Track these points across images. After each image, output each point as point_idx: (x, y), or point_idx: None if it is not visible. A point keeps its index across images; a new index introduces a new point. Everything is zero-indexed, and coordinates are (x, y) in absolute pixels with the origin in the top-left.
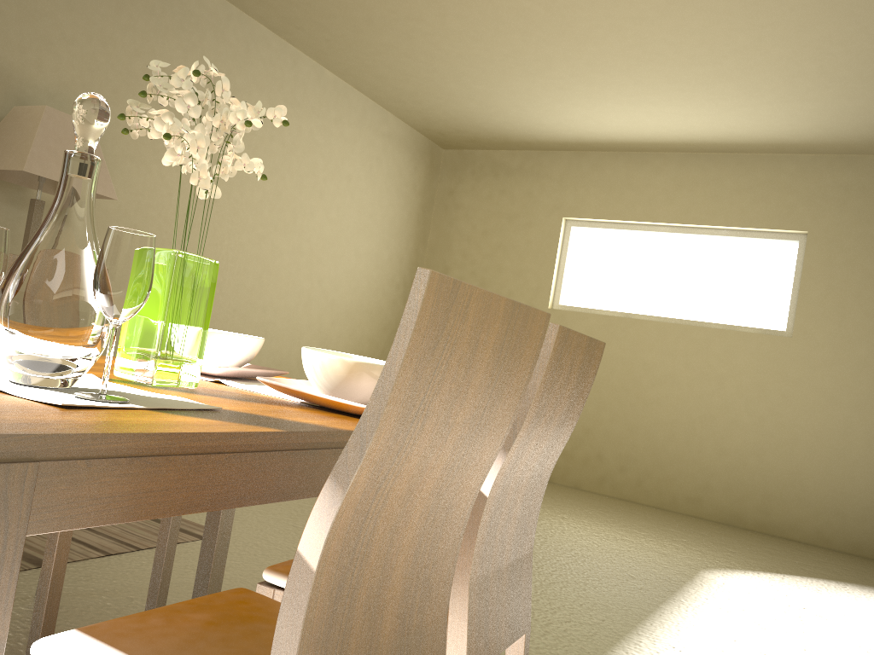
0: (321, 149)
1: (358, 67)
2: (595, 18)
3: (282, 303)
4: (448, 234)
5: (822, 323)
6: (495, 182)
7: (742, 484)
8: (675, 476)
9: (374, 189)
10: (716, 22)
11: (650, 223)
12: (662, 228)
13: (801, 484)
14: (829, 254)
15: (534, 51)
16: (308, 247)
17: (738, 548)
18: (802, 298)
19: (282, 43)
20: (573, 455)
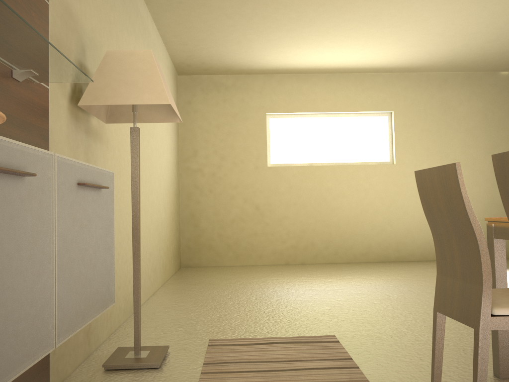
0: None
1: (180, 22)
2: (369, 0)
3: (155, 186)
4: (193, 129)
5: (407, 155)
6: (218, 95)
7: (386, 240)
8: (353, 244)
9: None
10: (424, 6)
11: (316, 112)
12: (321, 115)
13: (411, 234)
14: (404, 121)
15: (312, 16)
16: (158, 146)
17: (419, 270)
18: (396, 144)
19: (143, 2)
20: (297, 246)
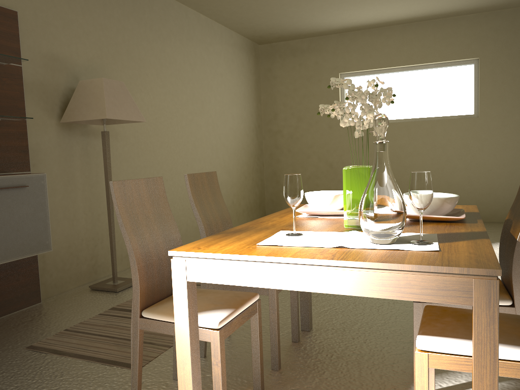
0: (207, 62)
1: (220, 10)
2: None
3: (206, 155)
4: (273, 94)
5: (494, 106)
6: (295, 59)
7: (464, 199)
8: None
9: (233, 78)
10: None
11: (390, 67)
12: (396, 69)
13: (494, 193)
14: (492, 68)
15: None
16: (211, 120)
17: None
18: (481, 95)
19: (179, 4)
20: None
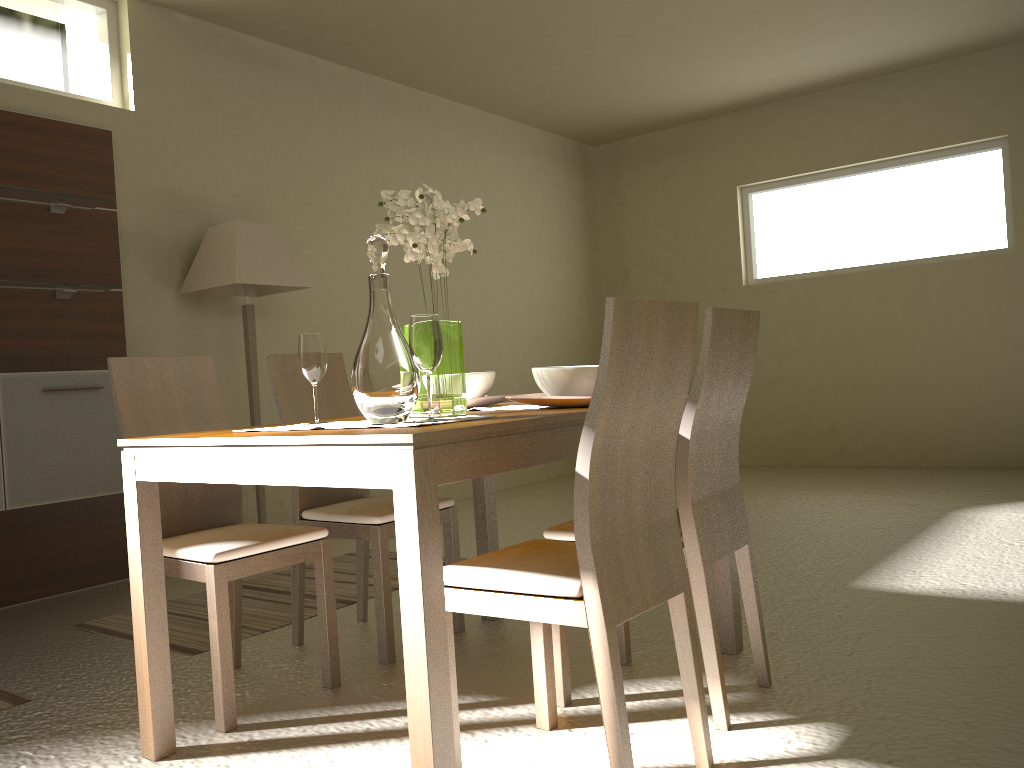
0: (472, 184)
1: (489, 93)
2: None
3: (472, 346)
4: (619, 235)
5: None
6: (656, 168)
7: (995, 421)
8: (919, 429)
9: (533, 209)
10: None
11: (832, 168)
12: (847, 170)
13: None
14: None
15: (663, 32)
16: (483, 285)
17: (996, 486)
18: (1018, 208)
19: (412, 91)
20: (804, 433)
